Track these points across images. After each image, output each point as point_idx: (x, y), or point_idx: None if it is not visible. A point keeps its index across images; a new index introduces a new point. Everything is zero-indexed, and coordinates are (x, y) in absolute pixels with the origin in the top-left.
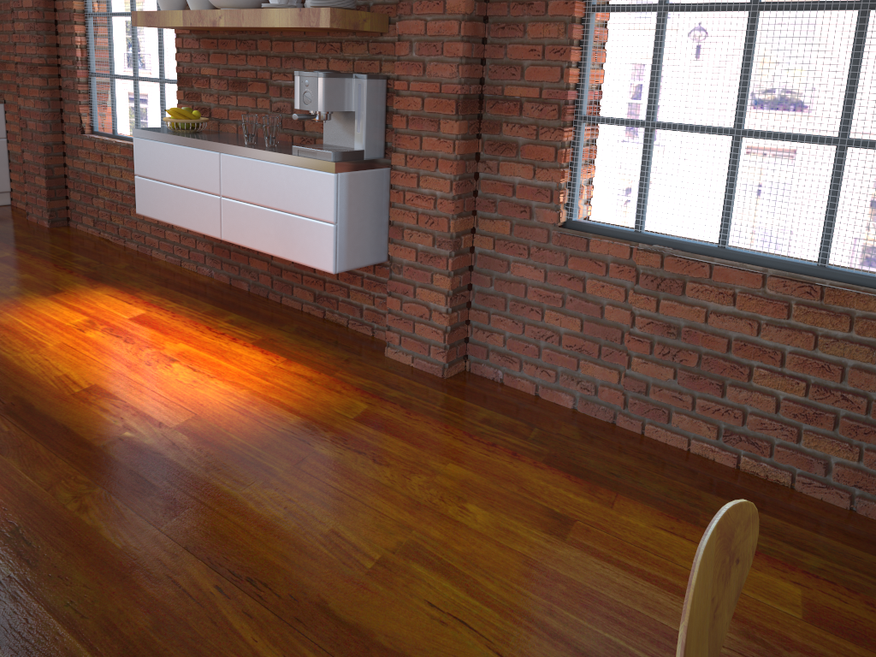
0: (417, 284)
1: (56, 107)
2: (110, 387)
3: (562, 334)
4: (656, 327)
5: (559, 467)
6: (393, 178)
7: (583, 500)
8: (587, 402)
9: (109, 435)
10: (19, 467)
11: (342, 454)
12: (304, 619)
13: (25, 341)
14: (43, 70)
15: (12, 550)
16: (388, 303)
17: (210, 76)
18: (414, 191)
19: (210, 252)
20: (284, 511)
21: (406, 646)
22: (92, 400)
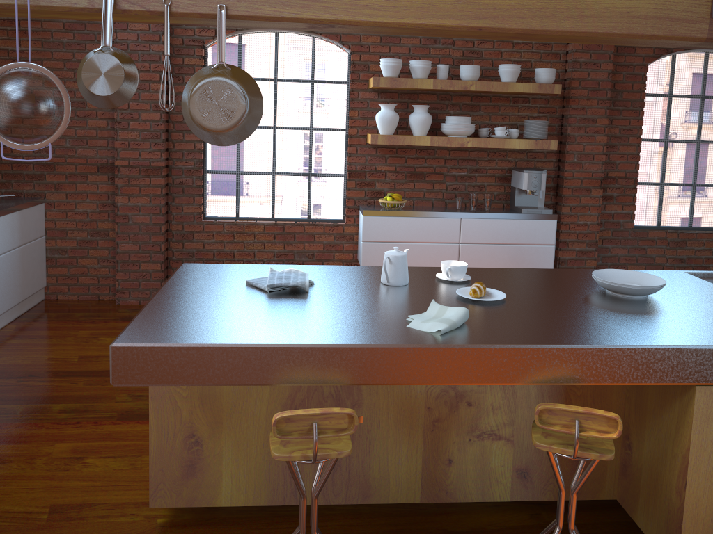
0: (575, 267)
1: (166, 201)
2: None
3: None
4: (676, 261)
5: None
6: (562, 218)
7: None
8: None
9: None
10: None
11: None
12: None
13: None
14: (164, 171)
15: None
16: None
17: (384, 171)
18: (574, 223)
19: None
20: None
21: None
22: None
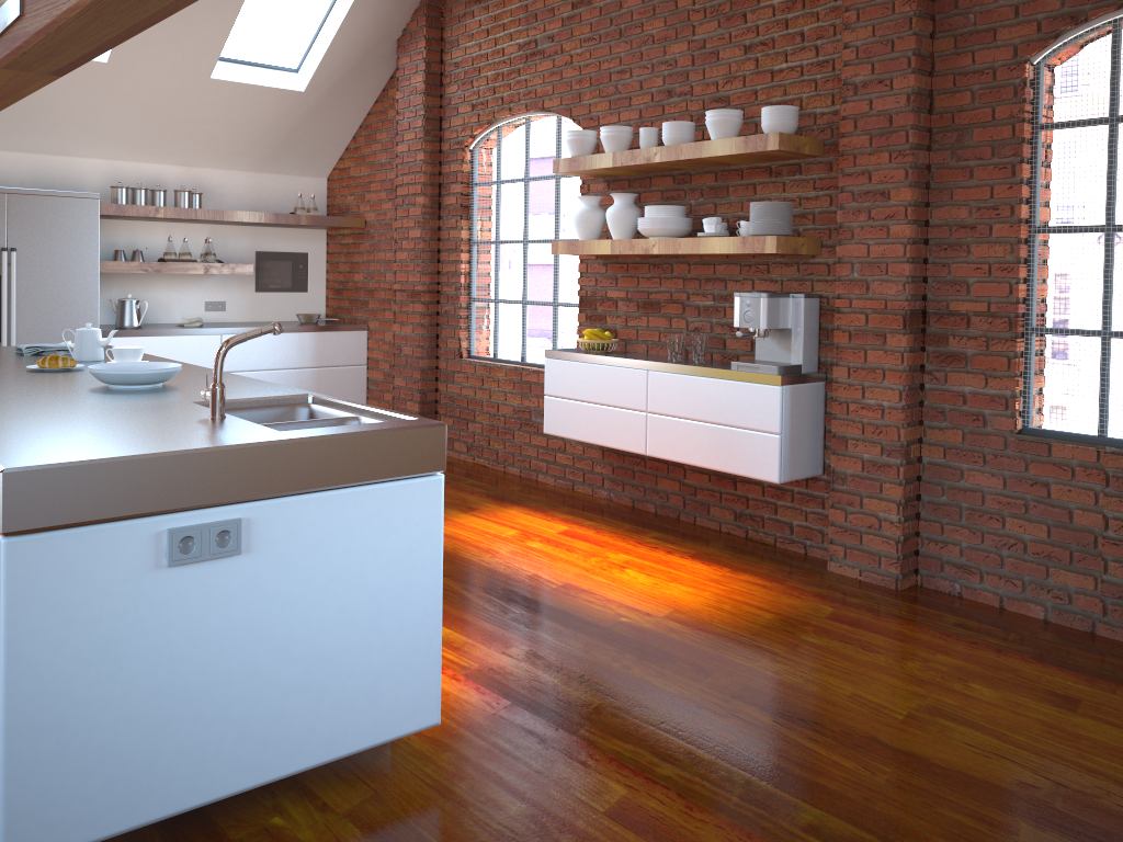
0: (864, 494)
1: (433, 332)
2: (582, 585)
3: (1026, 541)
4: None
5: (1049, 662)
6: (834, 390)
7: (1082, 687)
8: (1060, 612)
9: (608, 619)
10: (550, 637)
11: (830, 643)
12: (863, 746)
13: (477, 548)
14: (425, 296)
15: (589, 689)
16: (831, 515)
17: (616, 299)
18: (858, 402)
19: (610, 474)
20: (801, 678)
21: (961, 767)
22: (574, 594)
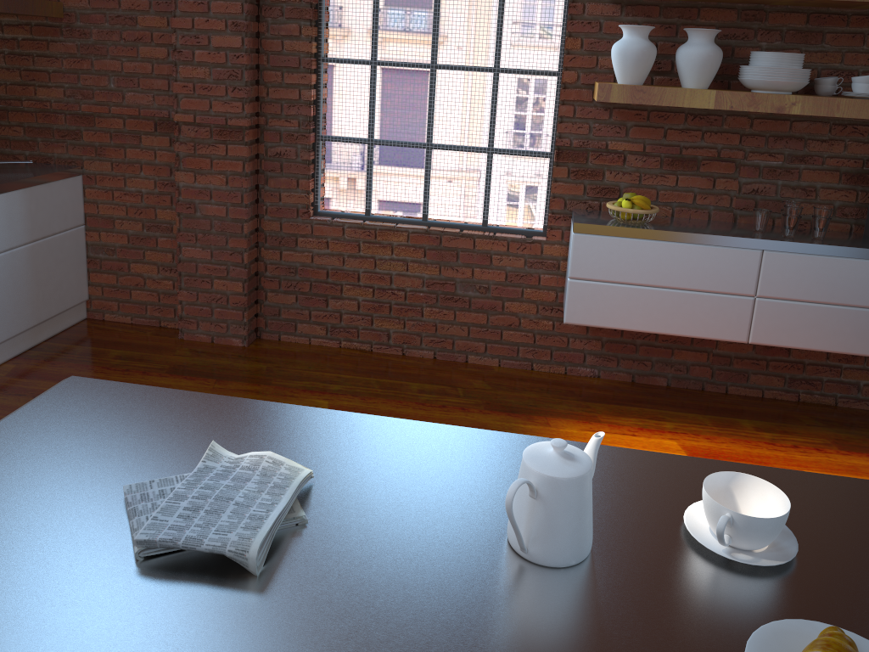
0: None
1: (255, 183)
2: None
3: None
4: None
5: None
6: None
7: None
8: None
9: None
10: None
11: None
12: None
13: None
14: (249, 135)
15: None
16: None
17: (622, 152)
18: None
19: (597, 350)
20: None
21: None
22: None
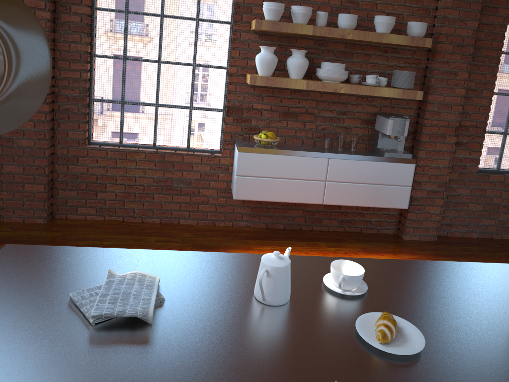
0: (424, 204)
1: (52, 126)
2: None
3: (474, 211)
4: None
5: None
6: (418, 161)
7: None
8: (481, 233)
9: None
10: None
11: None
12: None
13: None
14: (49, 98)
15: None
16: (408, 215)
17: (260, 109)
18: (428, 165)
19: (248, 212)
20: None
21: None
22: None
